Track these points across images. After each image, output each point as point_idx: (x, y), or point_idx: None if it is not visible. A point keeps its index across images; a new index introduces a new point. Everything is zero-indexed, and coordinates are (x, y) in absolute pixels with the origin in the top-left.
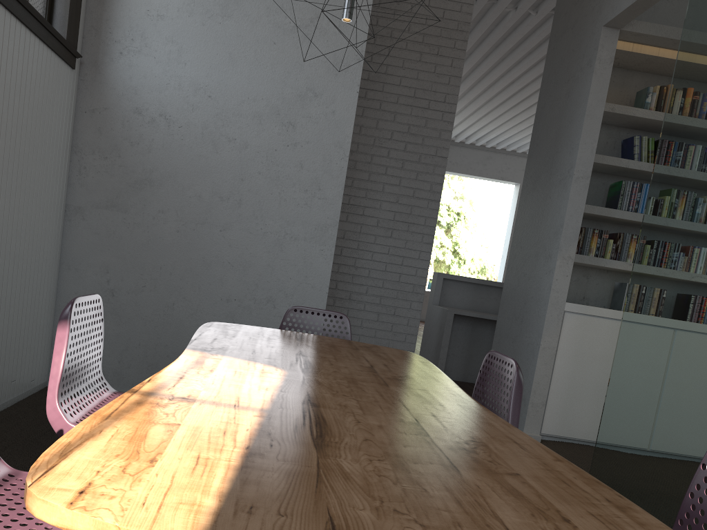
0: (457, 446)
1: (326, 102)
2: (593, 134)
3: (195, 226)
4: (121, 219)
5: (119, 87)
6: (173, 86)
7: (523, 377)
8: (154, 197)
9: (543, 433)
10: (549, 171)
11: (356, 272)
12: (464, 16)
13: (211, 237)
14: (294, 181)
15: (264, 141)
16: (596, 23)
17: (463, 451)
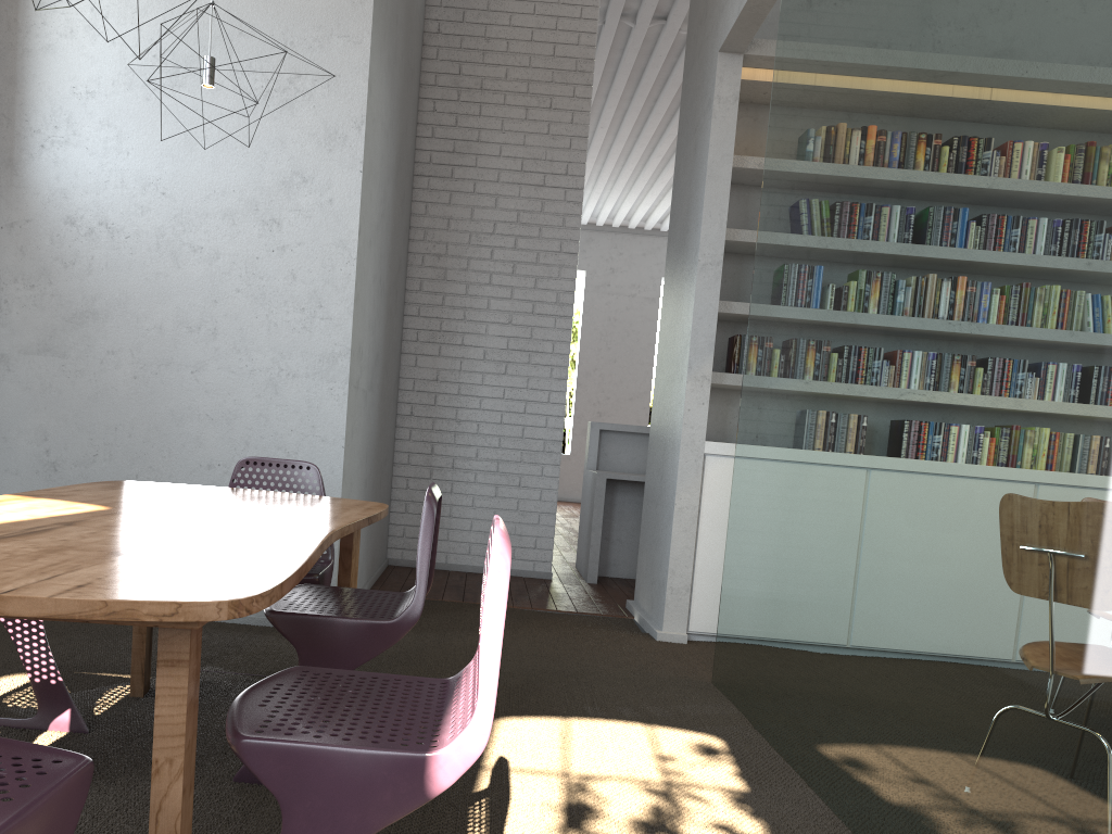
0: (180, 546)
1: (319, 188)
2: (720, 201)
3: (158, 368)
4: (59, 366)
5: (43, 191)
6: (114, 184)
7: (663, 553)
8: (100, 333)
9: (692, 631)
10: (682, 259)
11: (459, 427)
12: (584, 50)
13: (180, 381)
14: (286, 298)
15: (240, 248)
16: (714, 47)
17: (175, 548)
